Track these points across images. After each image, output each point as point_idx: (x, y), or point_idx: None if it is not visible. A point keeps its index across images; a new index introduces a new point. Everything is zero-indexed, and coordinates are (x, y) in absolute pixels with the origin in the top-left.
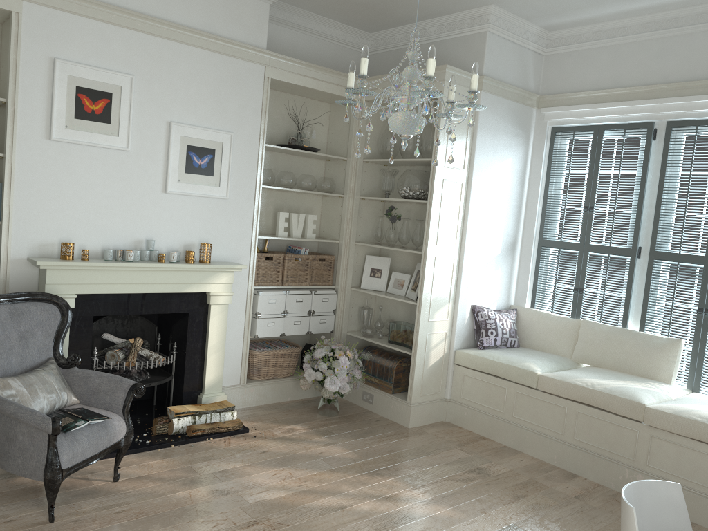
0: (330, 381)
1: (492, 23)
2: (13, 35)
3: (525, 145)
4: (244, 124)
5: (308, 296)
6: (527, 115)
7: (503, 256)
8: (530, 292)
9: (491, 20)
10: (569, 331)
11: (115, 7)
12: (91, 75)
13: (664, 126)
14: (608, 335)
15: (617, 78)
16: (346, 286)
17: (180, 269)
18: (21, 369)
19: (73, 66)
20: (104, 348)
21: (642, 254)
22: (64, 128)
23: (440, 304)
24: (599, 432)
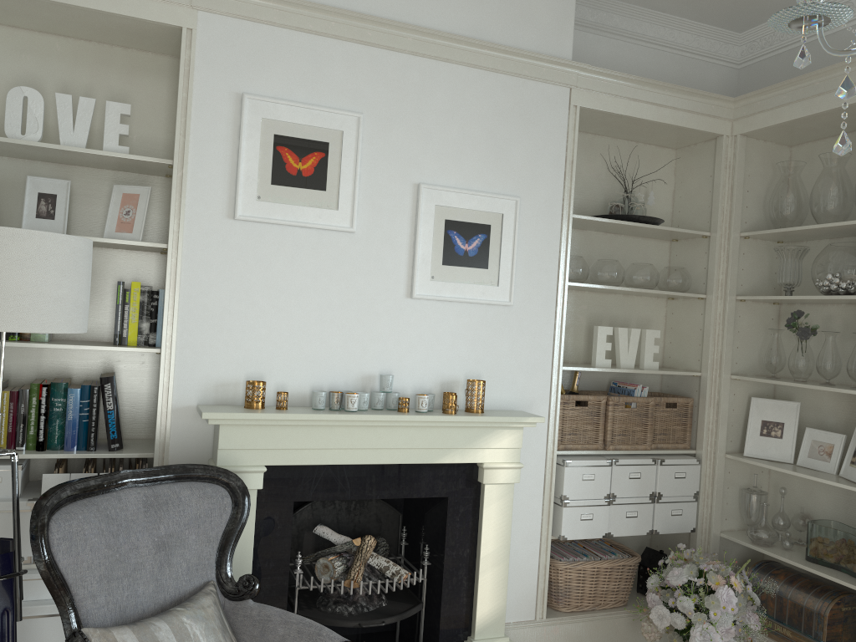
0: (702, 634)
1: None
2: (183, 63)
3: None
4: (537, 183)
5: (650, 468)
6: None
7: None
8: None
9: None
10: None
11: (333, 9)
12: (297, 117)
13: None
14: None
15: None
16: (717, 451)
17: (433, 424)
18: (154, 605)
19: (270, 103)
20: (319, 547)
21: None
22: (255, 201)
23: None
24: None
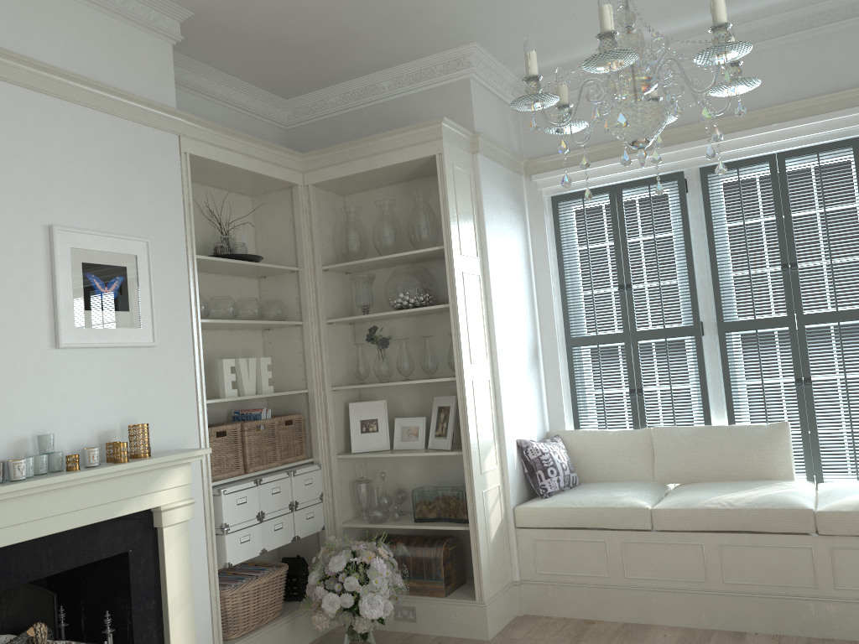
0: (369, 602)
1: (475, 67)
2: None
3: (523, 223)
4: (162, 225)
5: (286, 481)
6: (519, 185)
7: (531, 367)
8: (567, 409)
9: (474, 63)
10: (641, 446)
11: None
12: None
13: (695, 174)
14: (696, 439)
15: None
16: (331, 454)
17: (111, 475)
18: None
19: None
20: None
21: (706, 330)
22: None
23: (487, 447)
24: (757, 564)
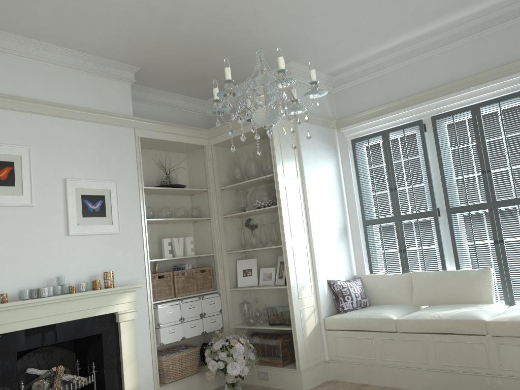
0: (231, 366)
1: (294, 74)
2: None
3: (335, 156)
4: (125, 173)
5: (198, 301)
6: (331, 135)
7: (340, 238)
8: (366, 262)
9: (293, 72)
10: (405, 283)
11: (10, 96)
12: None
13: (430, 120)
14: (435, 278)
15: (387, 96)
16: (226, 288)
17: (90, 295)
18: None
19: None
20: (29, 382)
21: (441, 213)
22: None
23: (304, 283)
24: (455, 353)
